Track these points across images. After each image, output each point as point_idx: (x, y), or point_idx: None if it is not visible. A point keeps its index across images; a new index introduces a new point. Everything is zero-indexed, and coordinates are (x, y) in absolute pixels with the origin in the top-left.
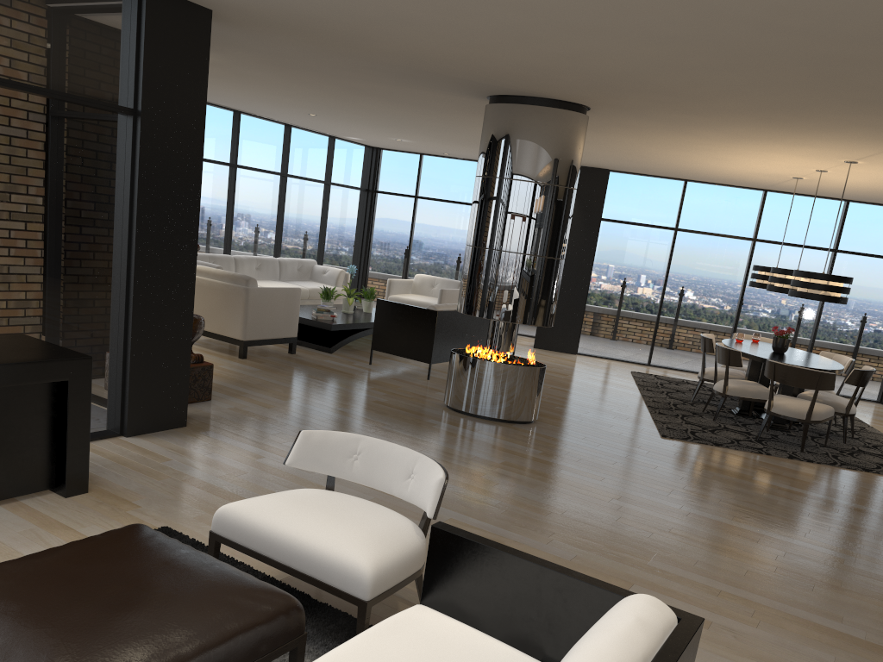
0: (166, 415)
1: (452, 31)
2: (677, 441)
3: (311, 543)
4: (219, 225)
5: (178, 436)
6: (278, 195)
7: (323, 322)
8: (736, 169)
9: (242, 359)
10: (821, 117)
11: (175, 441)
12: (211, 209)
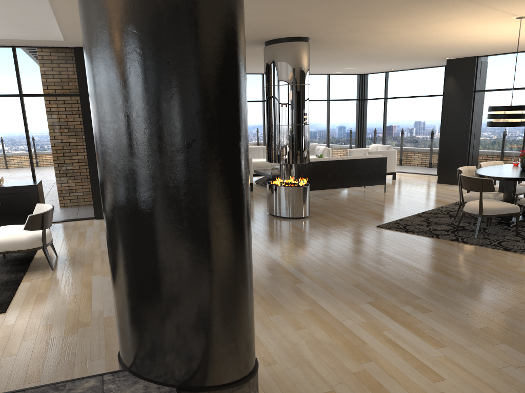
0: None
1: None
2: (380, 229)
3: None
4: (258, 132)
5: None
6: None
7: (269, 174)
8: (514, 38)
9: None
10: (369, 9)
11: None
12: (252, 125)
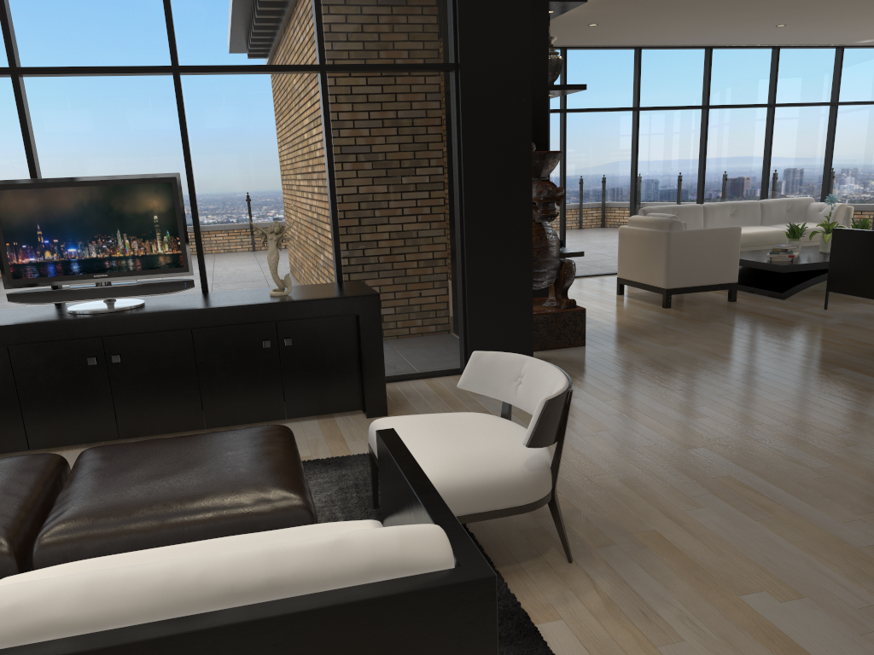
0: None
1: None
2: None
3: None
4: (689, 174)
5: None
6: (763, 130)
7: (774, 264)
8: None
9: (664, 309)
10: None
11: None
12: (680, 159)
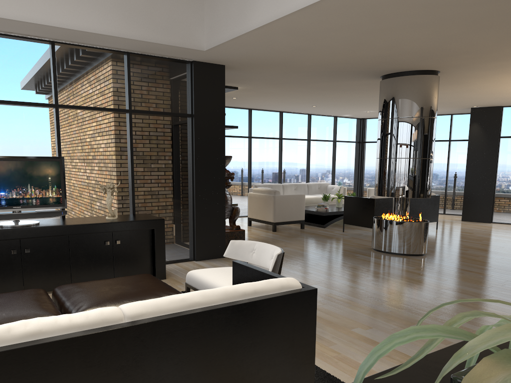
0: (215, 251)
1: (324, 48)
2: None
3: (214, 282)
4: (275, 169)
5: (219, 261)
6: (306, 150)
7: (319, 211)
8: None
9: (273, 232)
10: None
11: (216, 262)
12: (270, 162)
